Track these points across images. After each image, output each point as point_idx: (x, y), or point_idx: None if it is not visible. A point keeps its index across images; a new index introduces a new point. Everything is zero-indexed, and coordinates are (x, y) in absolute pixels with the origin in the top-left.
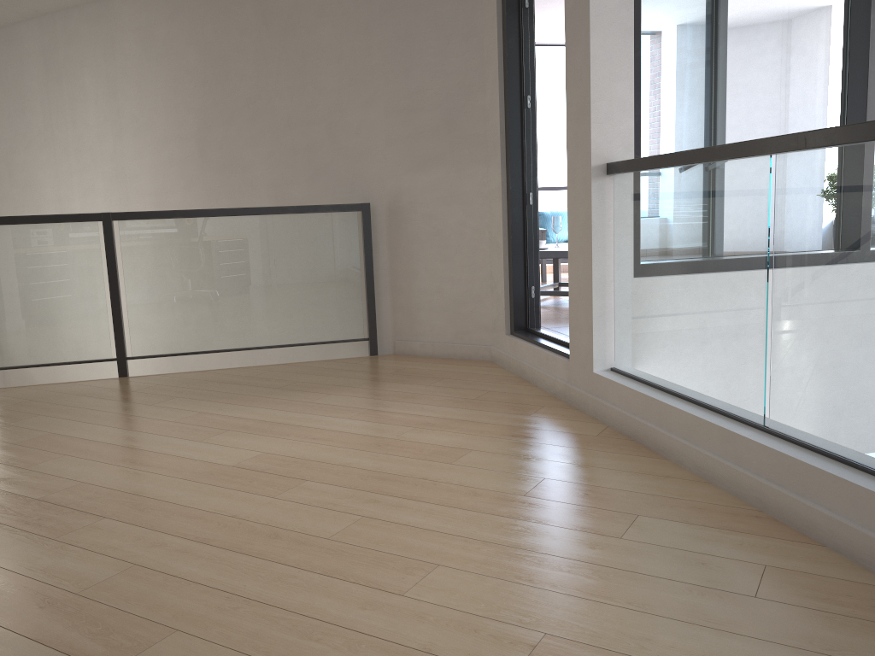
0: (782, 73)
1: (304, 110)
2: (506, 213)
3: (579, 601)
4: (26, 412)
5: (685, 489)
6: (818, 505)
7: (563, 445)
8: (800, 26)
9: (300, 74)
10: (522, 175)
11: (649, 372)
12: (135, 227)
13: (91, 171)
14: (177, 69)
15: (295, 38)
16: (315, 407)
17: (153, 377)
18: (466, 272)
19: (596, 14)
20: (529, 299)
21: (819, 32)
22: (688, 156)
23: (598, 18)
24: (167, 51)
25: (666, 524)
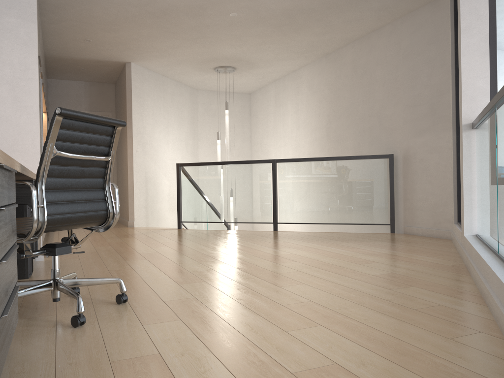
0: None
1: (368, 110)
2: (455, 156)
3: (338, 298)
4: (229, 236)
5: (455, 284)
6: (488, 285)
7: (425, 266)
8: None
9: (367, 93)
10: None
11: (482, 233)
12: (284, 165)
13: (287, 145)
14: (320, 97)
15: (366, 77)
16: (334, 245)
17: (285, 232)
18: (439, 190)
19: (464, 47)
20: None
21: None
22: (482, 114)
23: (466, 49)
24: (317, 89)
25: (420, 290)
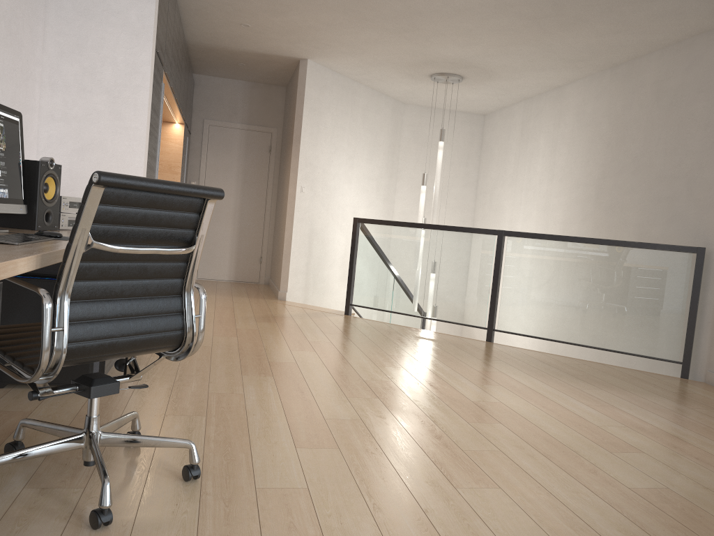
0: None
1: (672, 167)
2: None
3: None
4: (415, 343)
5: None
6: None
7: None
8: None
9: (674, 139)
10: None
11: None
12: (517, 242)
13: (531, 203)
14: (593, 134)
15: (676, 110)
16: (576, 392)
17: (505, 346)
18: None
19: None
20: None
21: None
22: None
23: None
24: (590, 121)
25: None
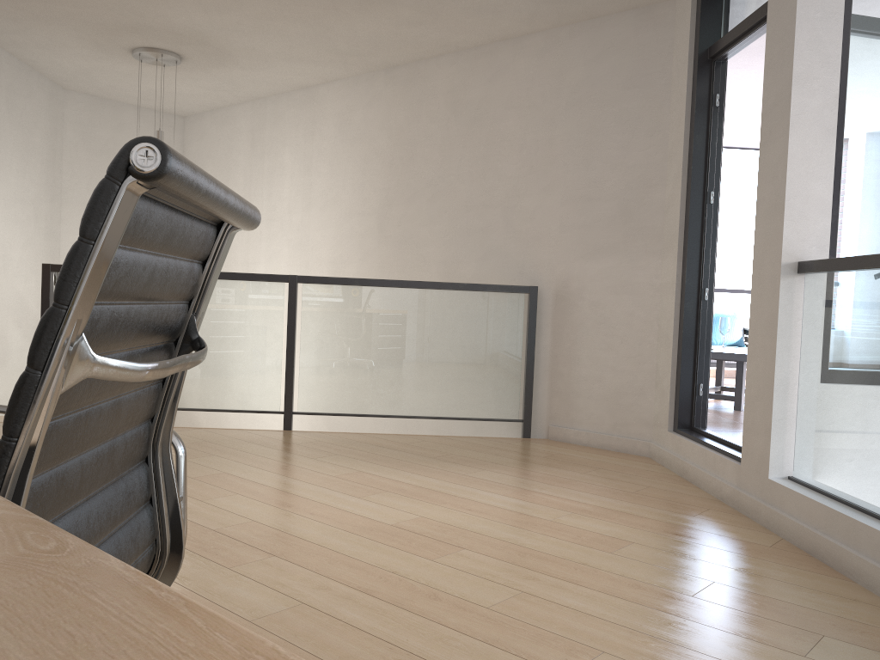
0: None
1: (482, 194)
2: (678, 307)
3: None
4: (202, 451)
5: (878, 617)
6: None
7: (733, 551)
8: None
9: (482, 161)
10: (699, 270)
11: (835, 485)
12: (316, 291)
13: (278, 238)
14: (368, 151)
15: (481, 127)
16: (470, 480)
17: (314, 433)
18: (630, 363)
19: (796, 113)
20: (696, 396)
21: None
22: None
23: (799, 117)
24: (360, 134)
25: (857, 649)
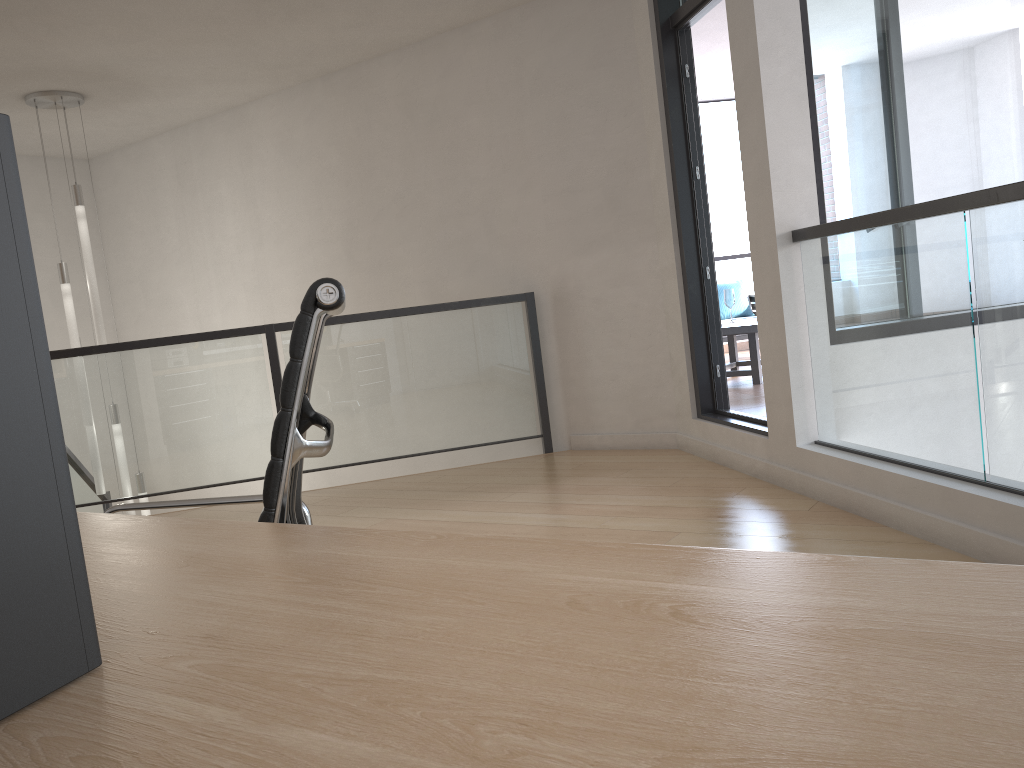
0: (967, 120)
1: (456, 202)
2: (682, 291)
3: None
4: None
5: (909, 551)
6: None
7: (774, 521)
8: (982, 71)
9: (449, 165)
10: (696, 249)
11: (858, 441)
12: None
13: (231, 283)
14: (318, 171)
15: (442, 129)
16: (505, 506)
17: (324, 490)
18: (643, 356)
19: (767, 84)
20: (714, 379)
21: (1004, 74)
22: (878, 218)
23: (770, 87)
24: (306, 154)
25: None
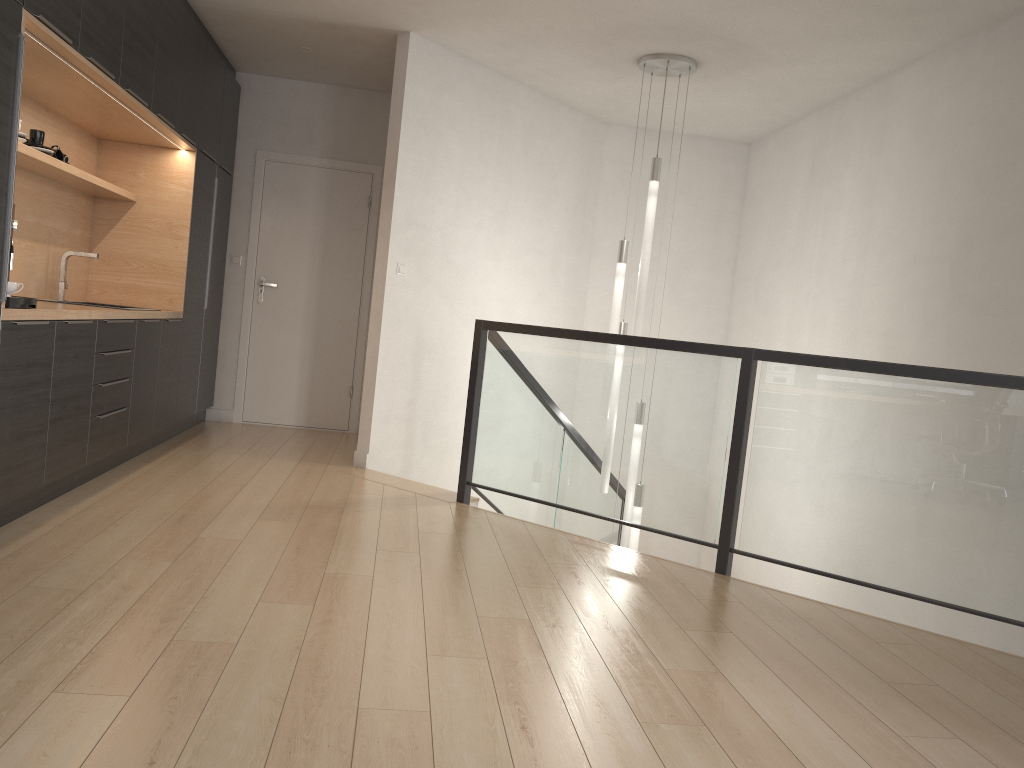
0: None
1: None
2: None
3: None
4: (557, 579)
5: None
6: None
7: None
8: None
9: None
10: None
11: None
12: (781, 373)
13: (826, 298)
14: (948, 161)
15: None
16: (892, 753)
17: (751, 587)
18: None
19: None
20: None
21: None
22: None
23: None
24: (941, 137)
25: None
